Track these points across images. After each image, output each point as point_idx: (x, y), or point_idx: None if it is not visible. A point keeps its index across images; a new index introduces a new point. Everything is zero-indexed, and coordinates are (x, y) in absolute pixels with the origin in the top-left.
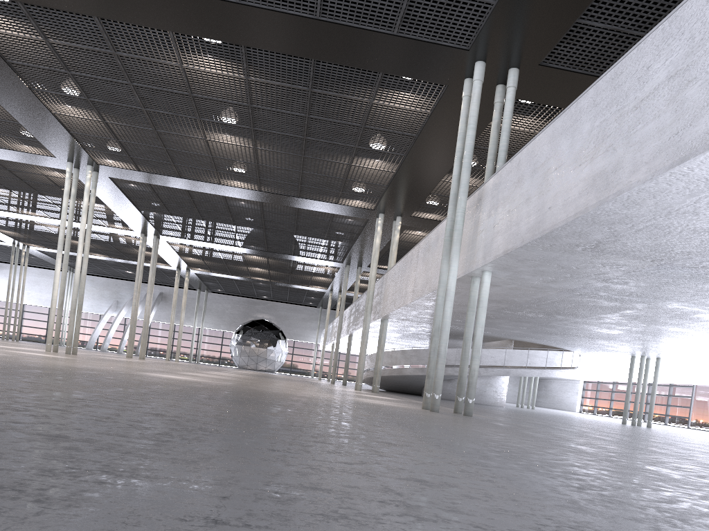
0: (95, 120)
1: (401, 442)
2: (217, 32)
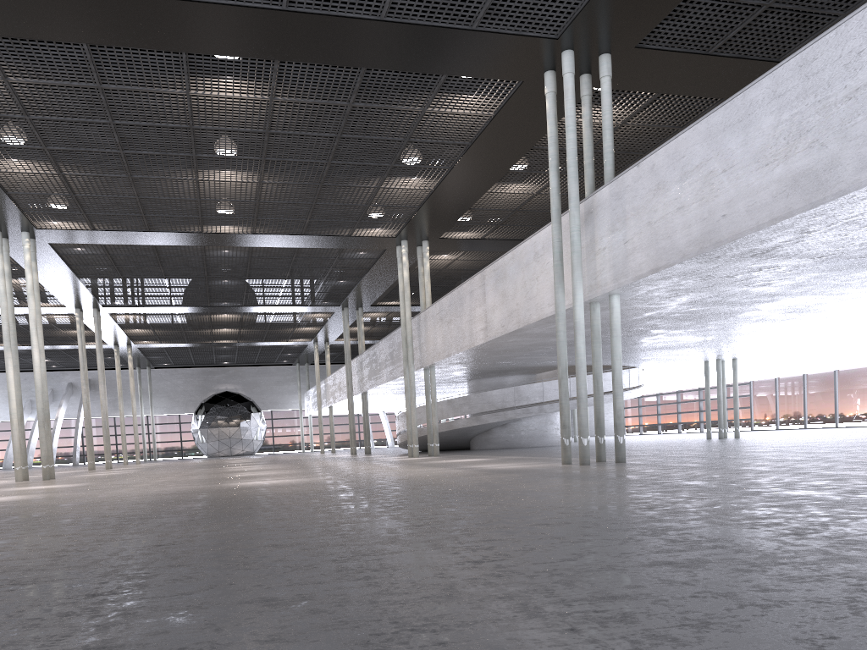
0: (48, 173)
1: (773, 502)
2: (248, 47)
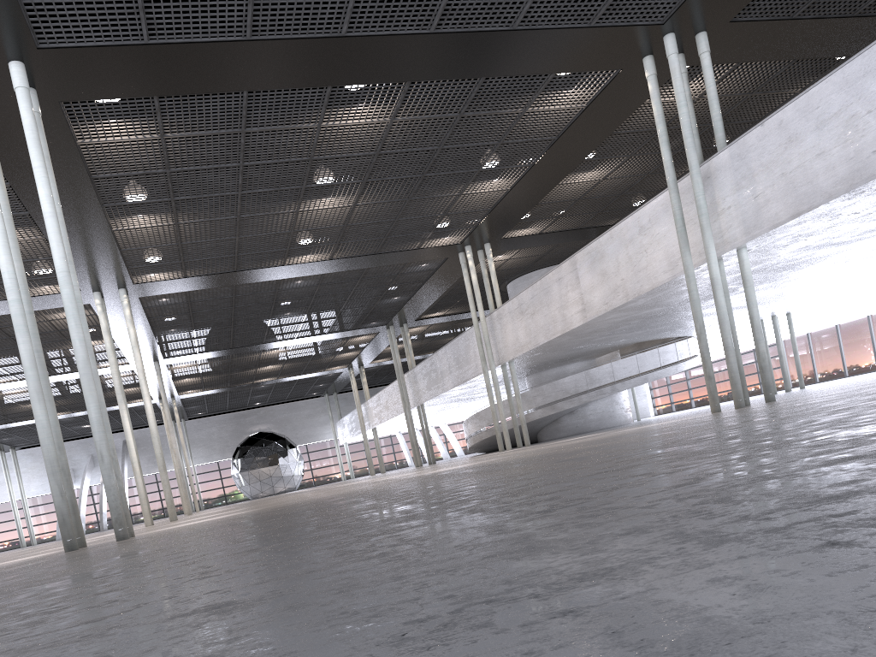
0: (165, 225)
1: None
2: (389, 73)
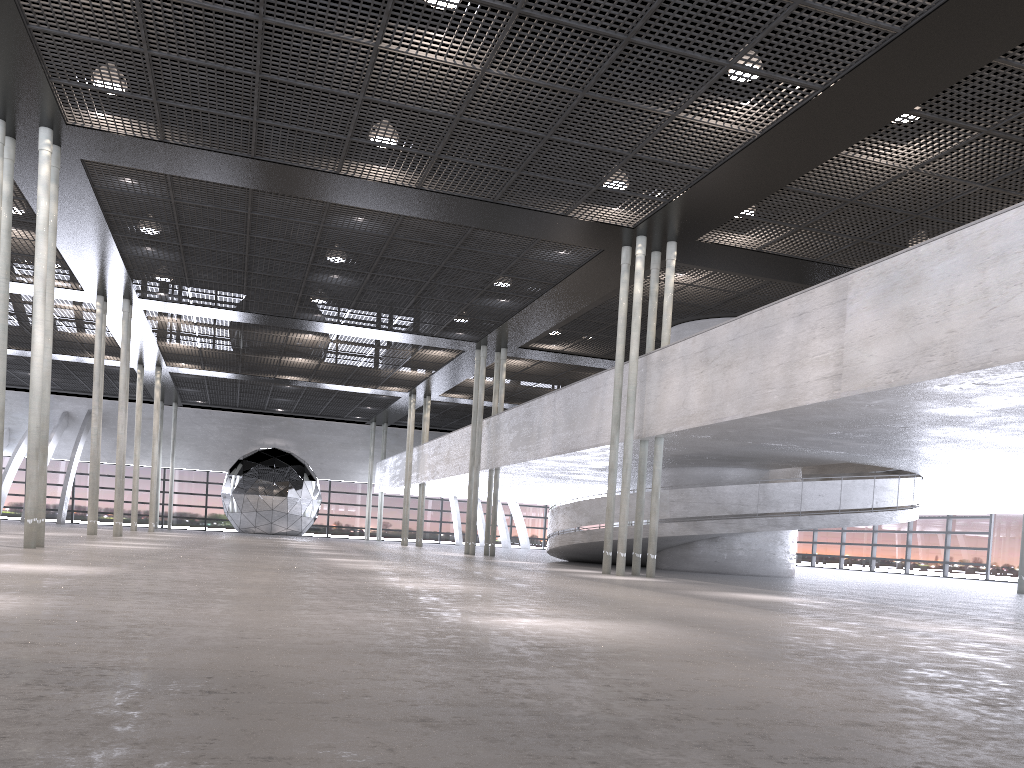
0: None
1: None
2: None
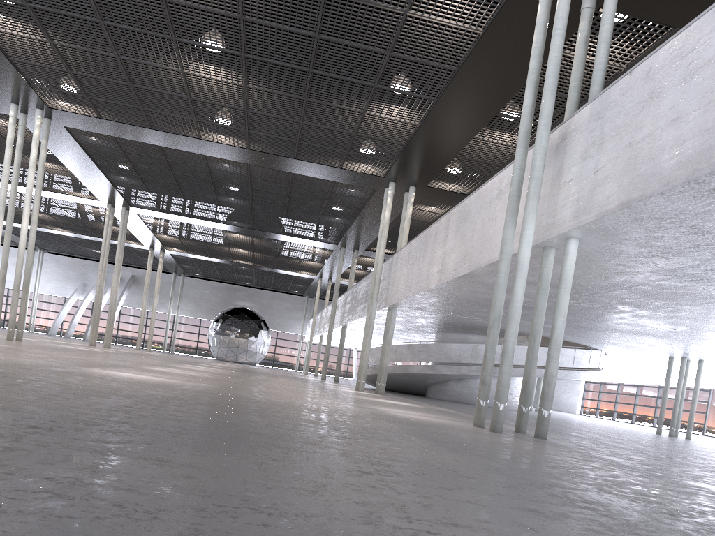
0: (40, 40)
1: None
2: None
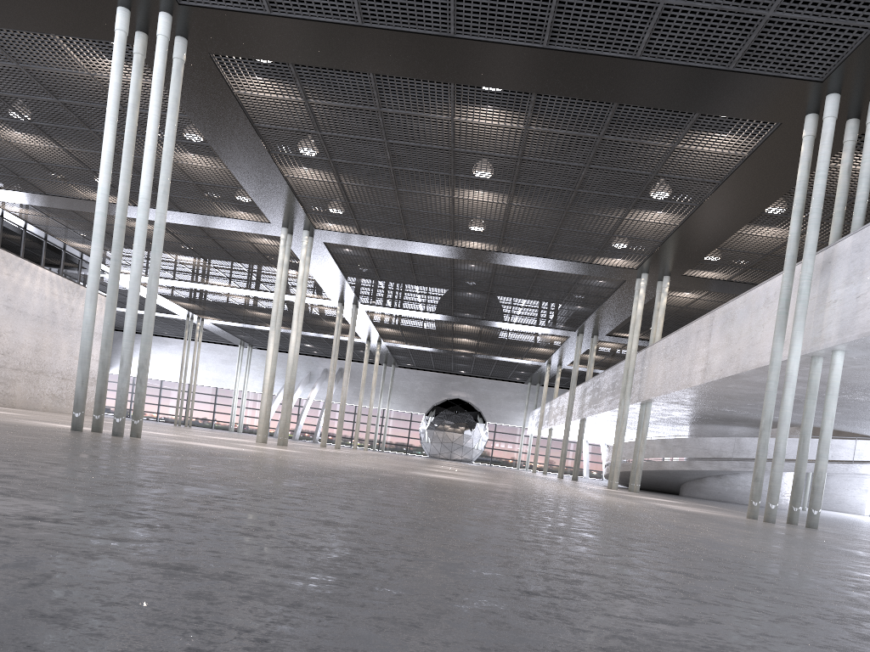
0: (330, 182)
1: None
2: (509, 80)
